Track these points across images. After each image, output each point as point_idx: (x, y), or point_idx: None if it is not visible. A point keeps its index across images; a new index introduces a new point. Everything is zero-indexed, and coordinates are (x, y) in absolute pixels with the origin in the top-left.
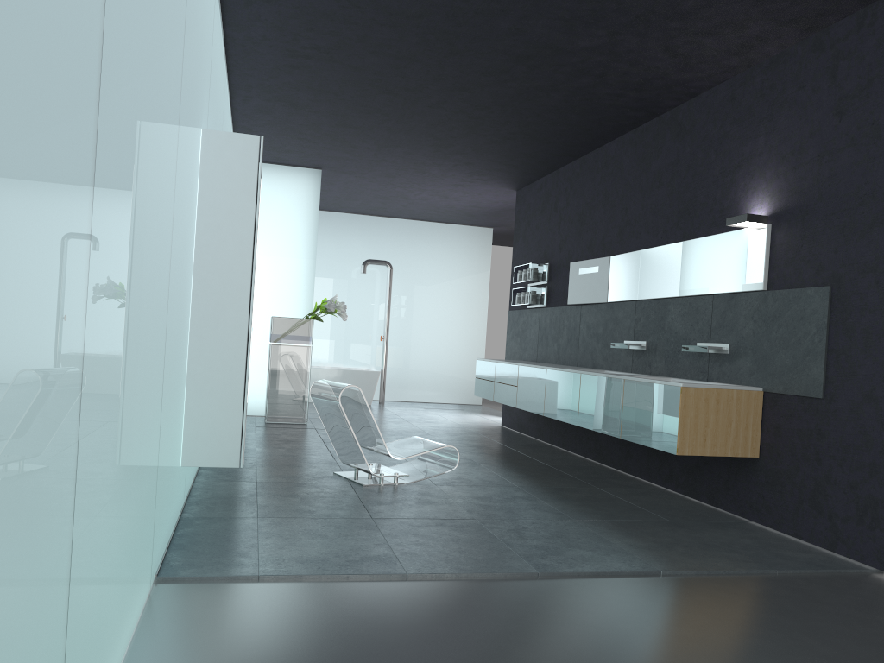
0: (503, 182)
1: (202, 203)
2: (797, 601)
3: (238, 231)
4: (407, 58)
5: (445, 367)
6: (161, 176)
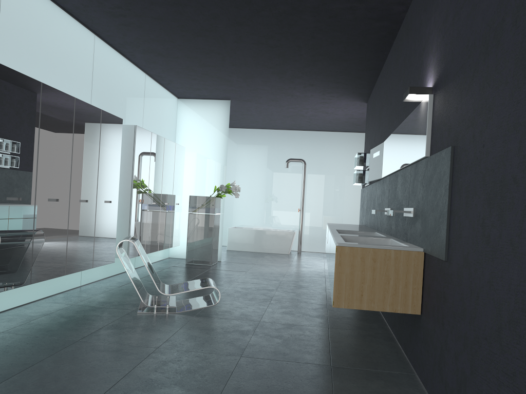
0: (350, 97)
1: None
2: None
3: None
4: (177, 4)
5: None
6: None
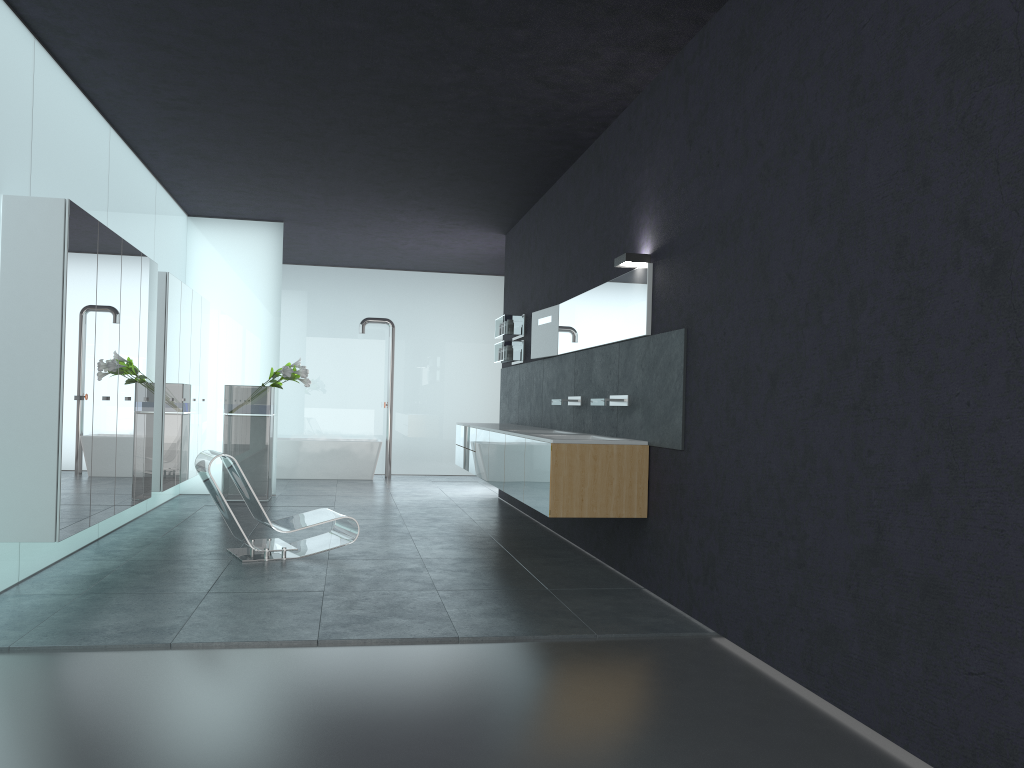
0: (484, 226)
1: (5, 270)
2: (576, 663)
3: (45, 298)
4: (282, 104)
5: None
6: None
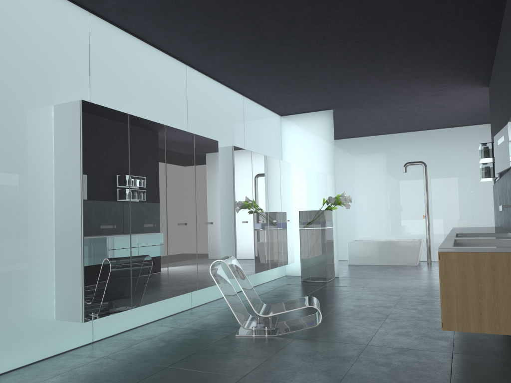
0: (466, 83)
1: (56, 150)
2: None
3: (73, 164)
4: (250, 15)
5: None
6: None
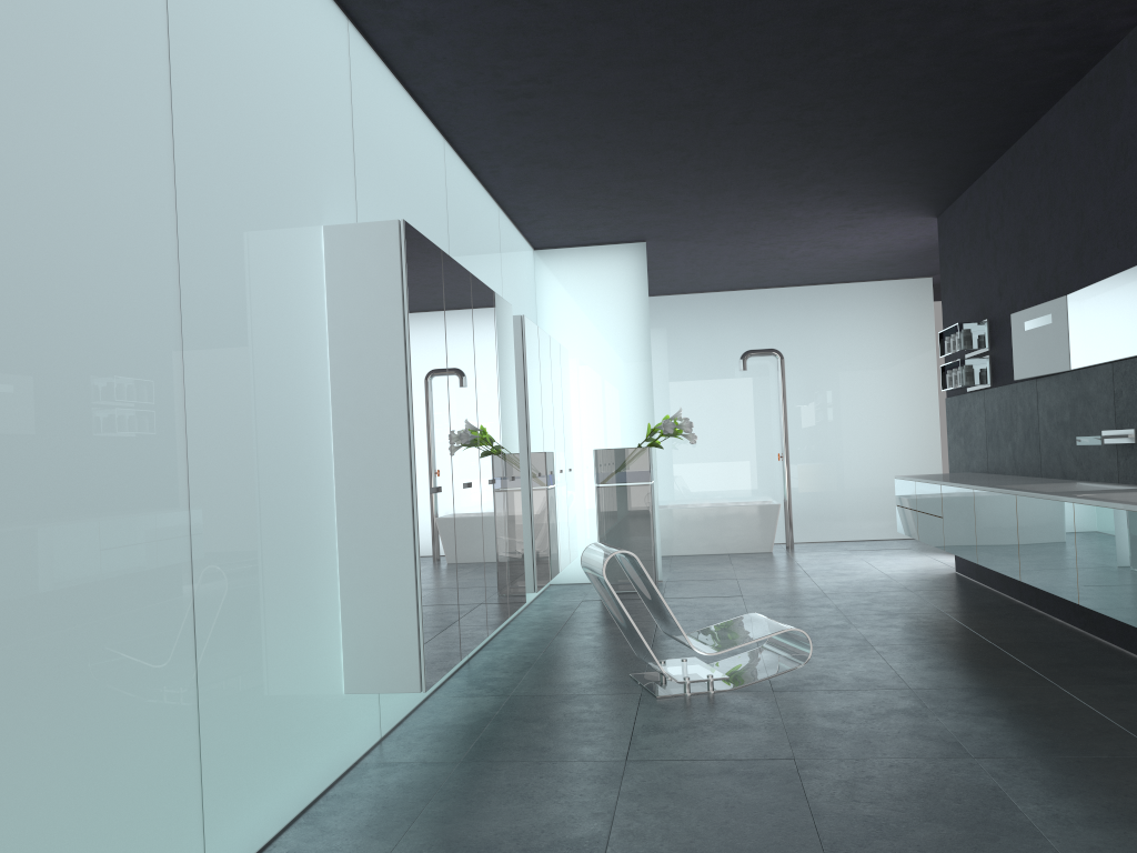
0: (909, 209)
1: (333, 327)
2: None
3: (384, 358)
4: (658, 60)
5: (881, 487)
6: (84, 314)
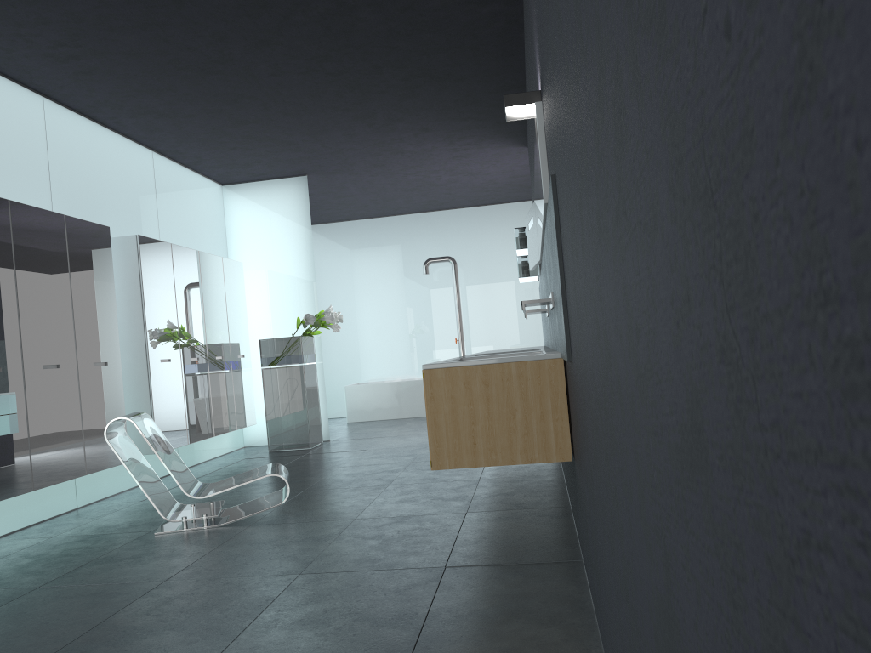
0: (497, 141)
1: None
2: None
3: None
4: (151, 24)
5: None
6: None
